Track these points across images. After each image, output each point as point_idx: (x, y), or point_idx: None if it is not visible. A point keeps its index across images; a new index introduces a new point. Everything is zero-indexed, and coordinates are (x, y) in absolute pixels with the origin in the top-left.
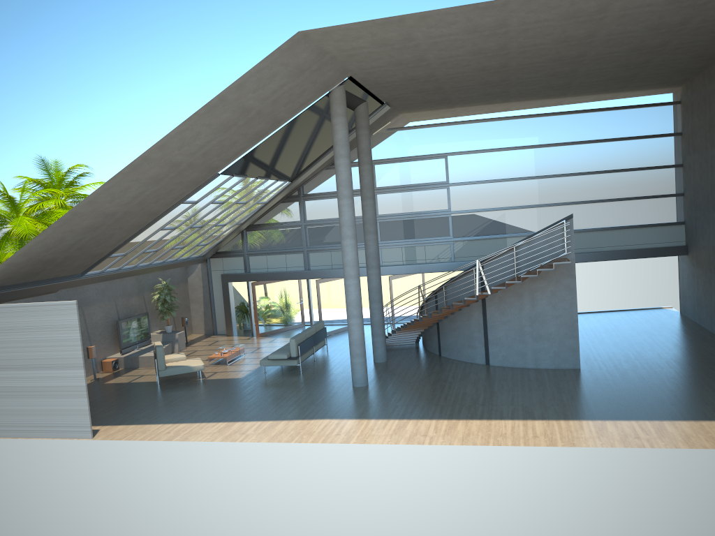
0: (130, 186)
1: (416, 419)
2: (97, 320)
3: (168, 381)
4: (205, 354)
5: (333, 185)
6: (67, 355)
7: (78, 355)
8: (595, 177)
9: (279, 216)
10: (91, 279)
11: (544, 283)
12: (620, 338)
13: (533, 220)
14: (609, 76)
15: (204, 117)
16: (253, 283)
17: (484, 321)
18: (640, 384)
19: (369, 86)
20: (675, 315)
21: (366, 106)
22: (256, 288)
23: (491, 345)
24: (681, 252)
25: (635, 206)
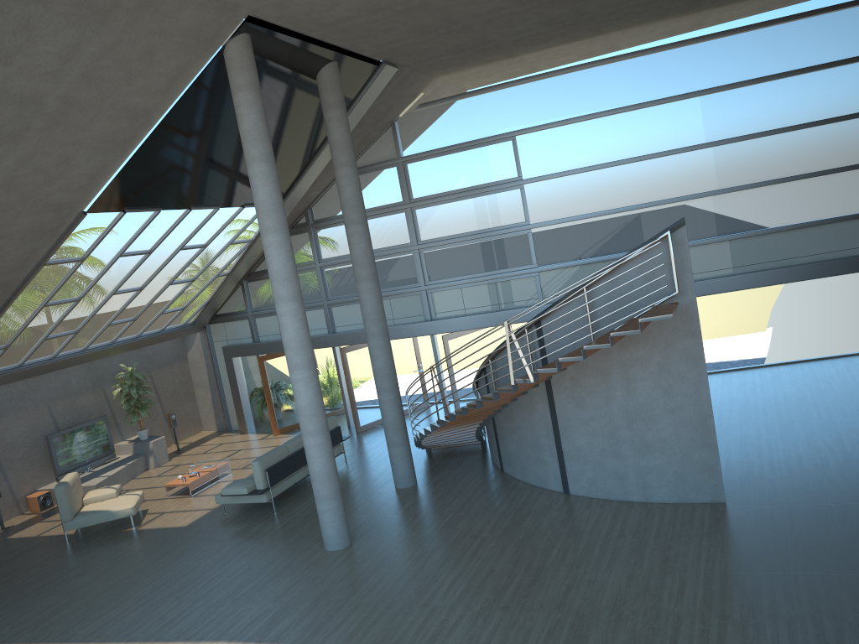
0: None
1: None
2: (14, 438)
3: (87, 533)
4: (182, 473)
5: None
6: None
7: None
8: (767, 141)
9: None
10: None
11: (644, 349)
12: (821, 422)
13: (665, 225)
14: None
15: None
16: (260, 357)
17: (552, 419)
18: (831, 551)
19: (314, 32)
20: None
21: (334, 69)
22: (267, 364)
23: (568, 461)
24: None
25: (843, 184)
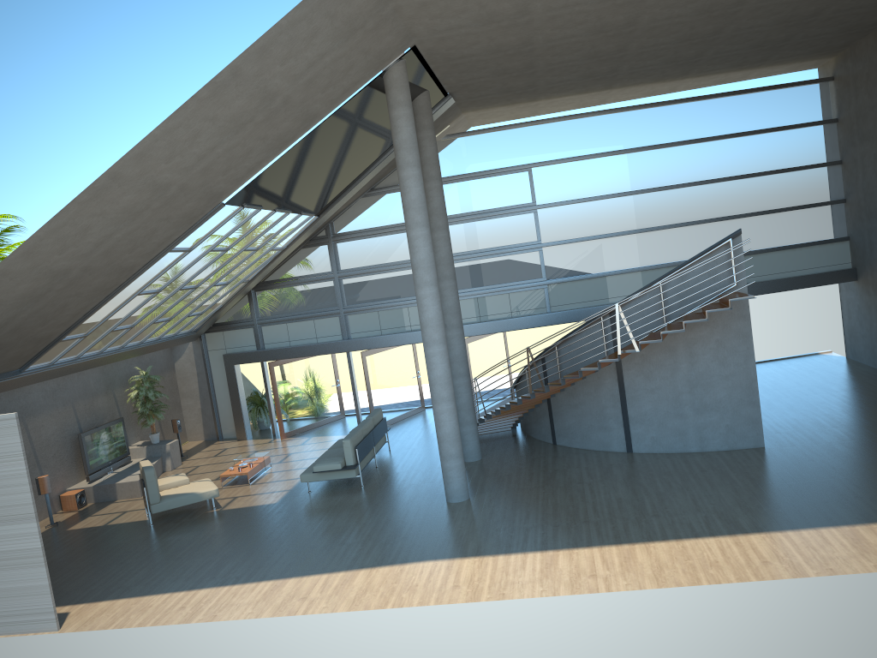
0: (91, 225)
1: (567, 548)
2: (48, 436)
3: (166, 518)
4: (213, 471)
5: (375, 219)
6: (7, 502)
7: (26, 500)
8: (730, 185)
9: (301, 267)
10: (36, 376)
11: (706, 330)
12: (791, 399)
13: (652, 248)
14: (757, 40)
15: (208, 105)
16: (270, 363)
17: (620, 391)
18: (866, 464)
19: (434, 64)
20: (843, 362)
21: (428, 97)
22: (276, 370)
23: (633, 424)
24: (849, 277)
25: (783, 221)
